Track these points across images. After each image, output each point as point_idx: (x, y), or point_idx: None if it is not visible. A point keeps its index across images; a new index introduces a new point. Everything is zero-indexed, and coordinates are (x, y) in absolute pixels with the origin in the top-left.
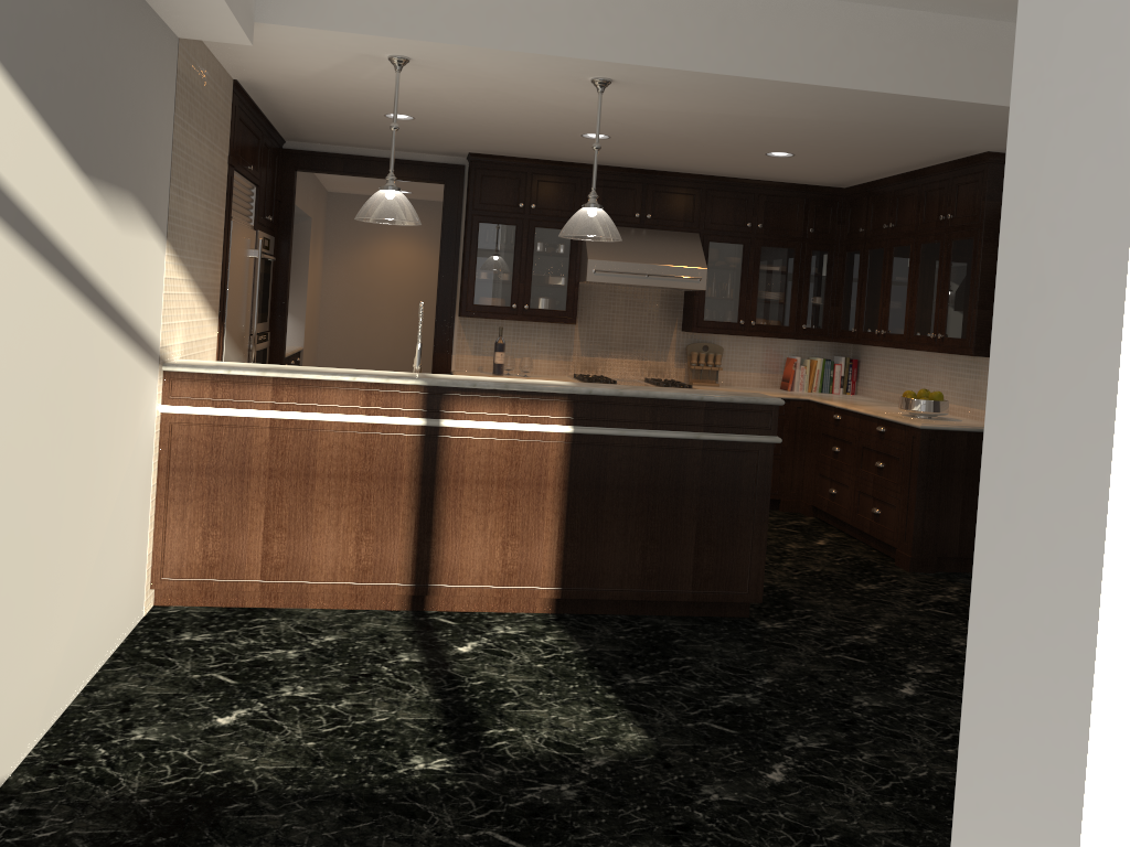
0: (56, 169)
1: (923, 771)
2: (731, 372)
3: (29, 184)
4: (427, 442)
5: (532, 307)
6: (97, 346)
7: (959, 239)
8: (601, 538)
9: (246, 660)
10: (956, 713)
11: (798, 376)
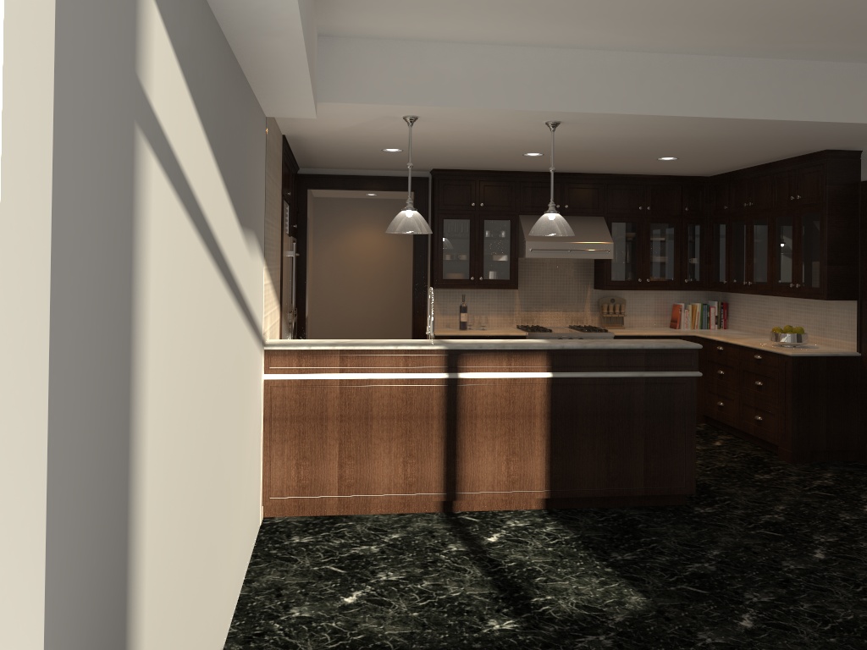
0: (233, 227)
1: (849, 615)
2: (632, 317)
3: (226, 241)
4: (449, 390)
5: (485, 278)
6: (245, 341)
7: (807, 214)
8: (577, 452)
9: (344, 554)
10: (859, 570)
11: (683, 317)
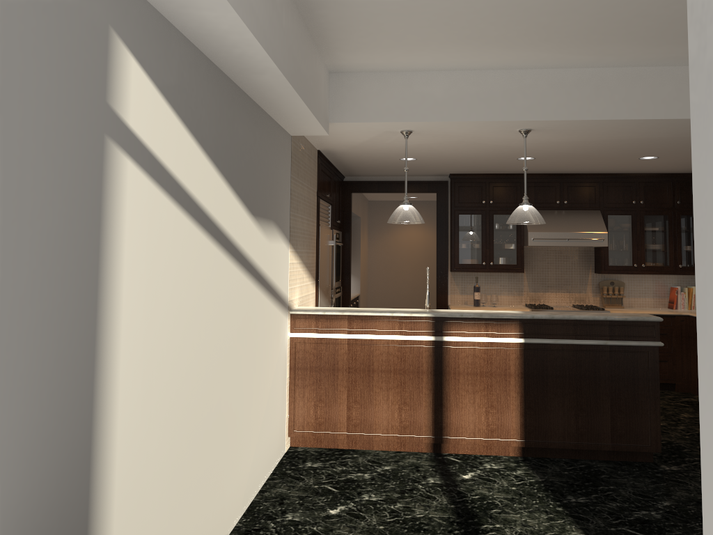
0: (241, 215)
1: None
2: (631, 298)
3: (230, 225)
4: (436, 350)
5: (495, 263)
6: (260, 303)
7: None
8: (548, 409)
9: (342, 478)
10: None
11: (680, 299)
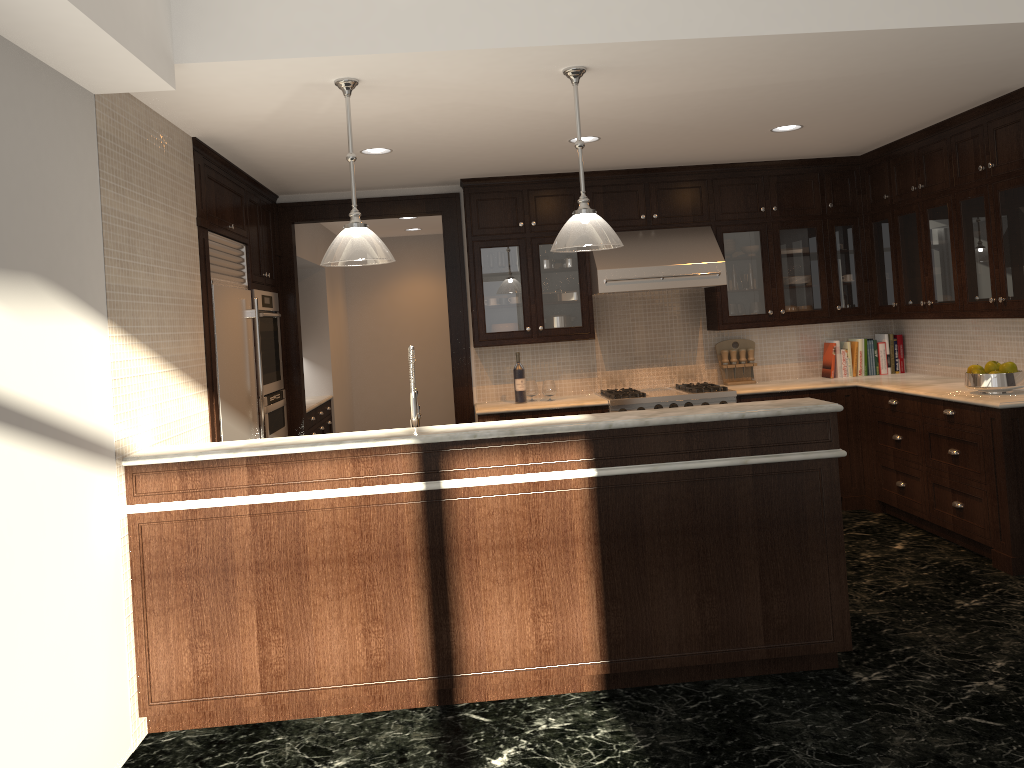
0: None
1: None
2: (766, 366)
3: None
4: (430, 509)
5: (547, 327)
6: None
7: (1007, 189)
8: (648, 596)
9: None
10: None
11: (840, 361)
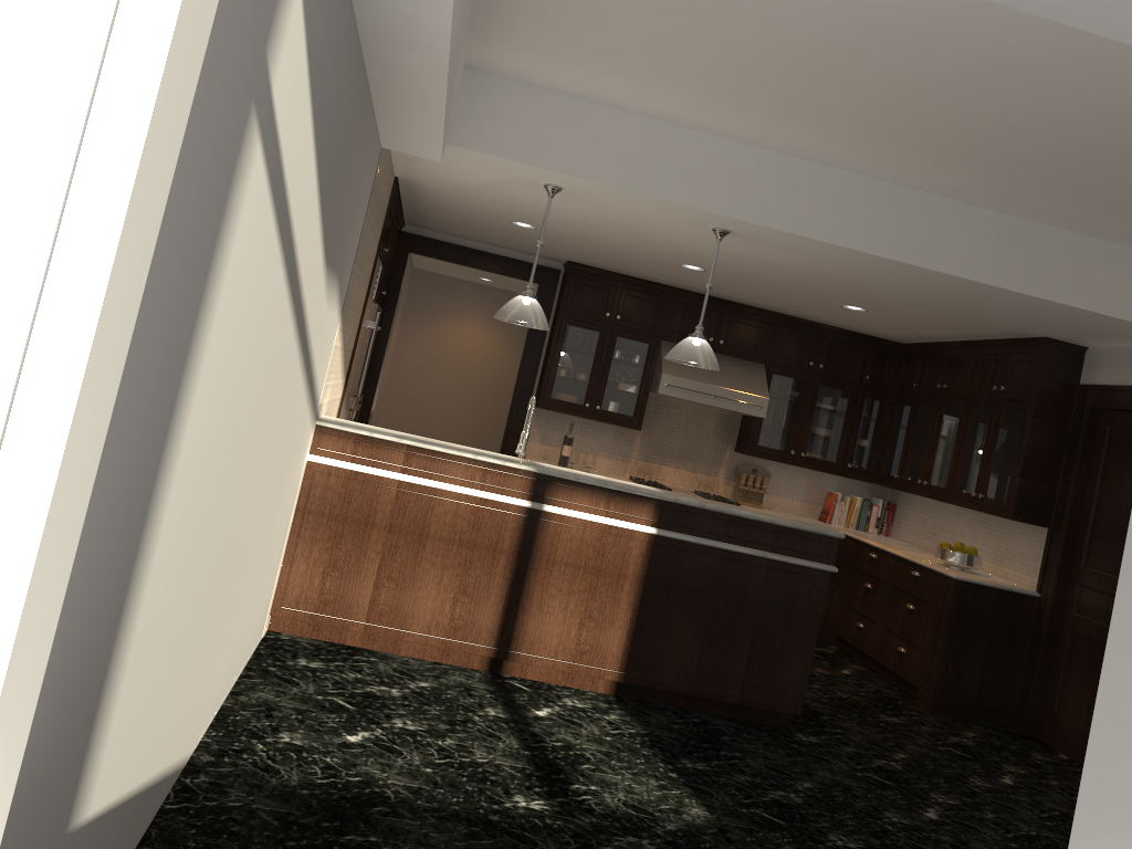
0: (318, 260)
1: None
2: (774, 496)
3: (306, 273)
4: (528, 523)
5: (603, 408)
6: (298, 401)
7: (1009, 411)
8: (666, 633)
9: (358, 690)
10: (974, 840)
11: (837, 511)
